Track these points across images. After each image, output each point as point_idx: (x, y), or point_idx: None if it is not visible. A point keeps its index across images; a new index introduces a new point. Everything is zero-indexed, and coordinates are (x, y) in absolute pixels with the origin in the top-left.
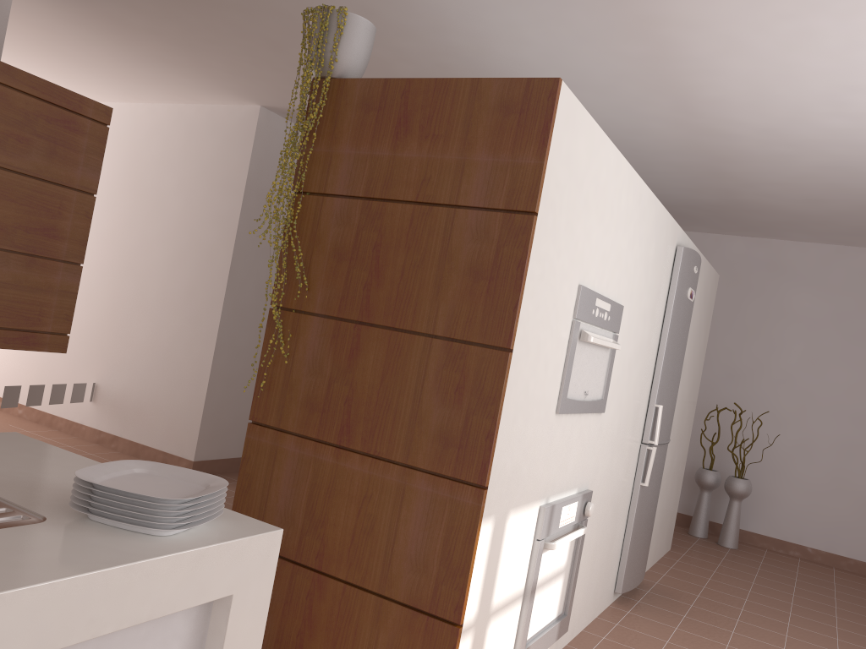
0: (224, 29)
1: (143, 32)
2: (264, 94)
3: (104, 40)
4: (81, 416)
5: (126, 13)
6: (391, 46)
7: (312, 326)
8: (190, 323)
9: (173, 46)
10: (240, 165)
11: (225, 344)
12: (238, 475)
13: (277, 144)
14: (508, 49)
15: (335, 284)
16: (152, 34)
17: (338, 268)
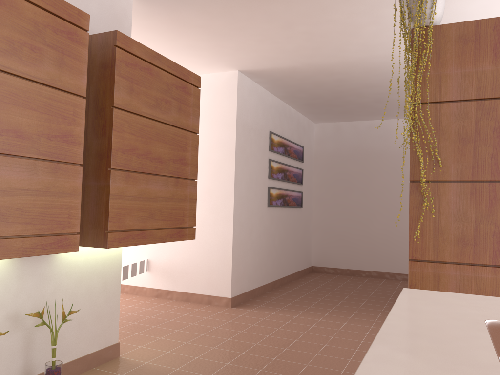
0: (259, 18)
1: (195, 28)
2: (247, 61)
3: (160, 38)
4: (141, 281)
5: (193, 16)
6: (375, 14)
7: (451, 189)
8: (212, 211)
9: (209, 35)
10: (230, 108)
11: (236, 221)
12: (252, 302)
13: (246, 93)
14: (461, 5)
15: (464, 159)
16: (201, 29)
17: (465, 148)
